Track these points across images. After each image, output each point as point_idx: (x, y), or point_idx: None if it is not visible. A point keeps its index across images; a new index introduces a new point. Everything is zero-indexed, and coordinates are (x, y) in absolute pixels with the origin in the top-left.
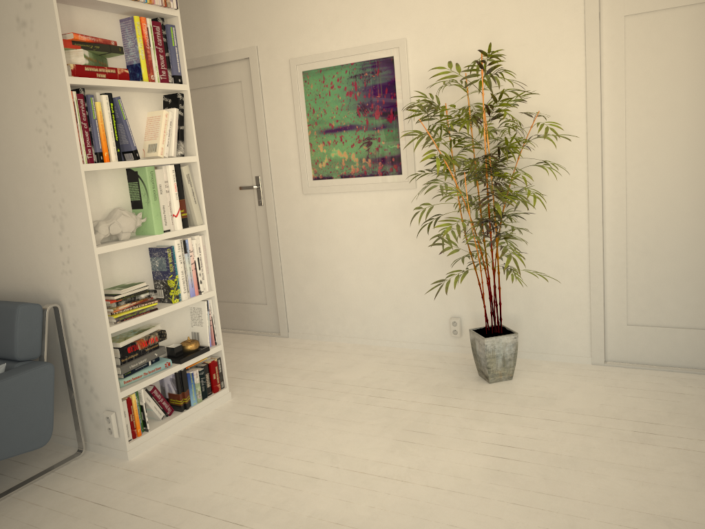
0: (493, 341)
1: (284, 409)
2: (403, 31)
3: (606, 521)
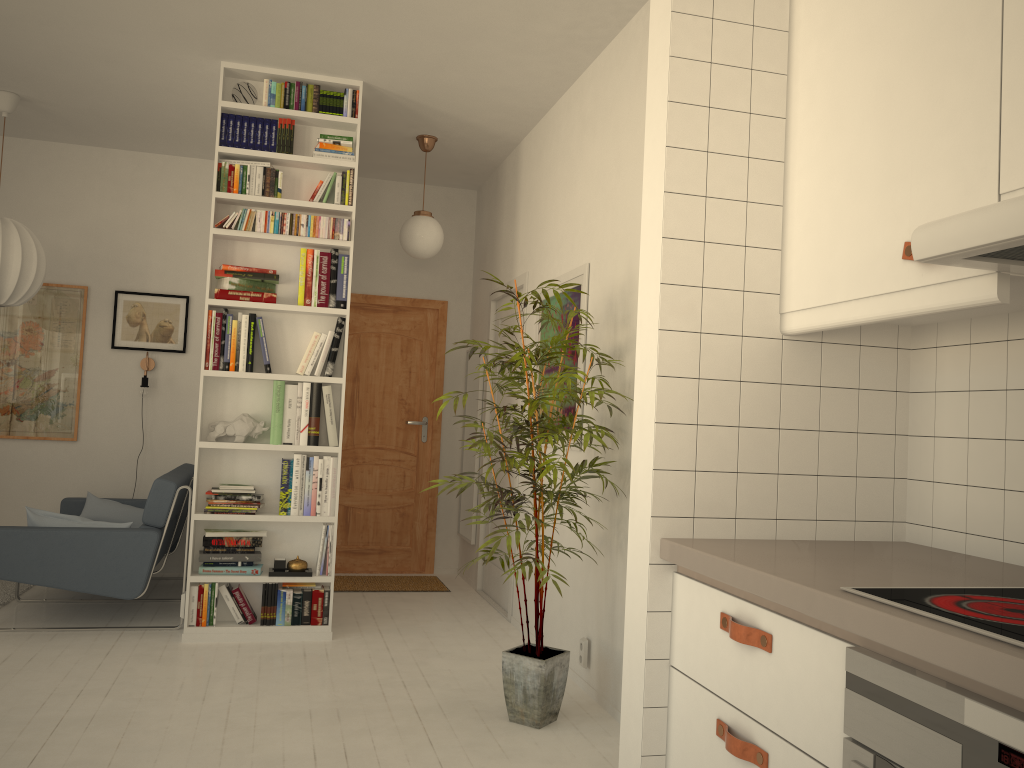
0: (512, 659)
1: (330, 660)
2: (589, 254)
3: None
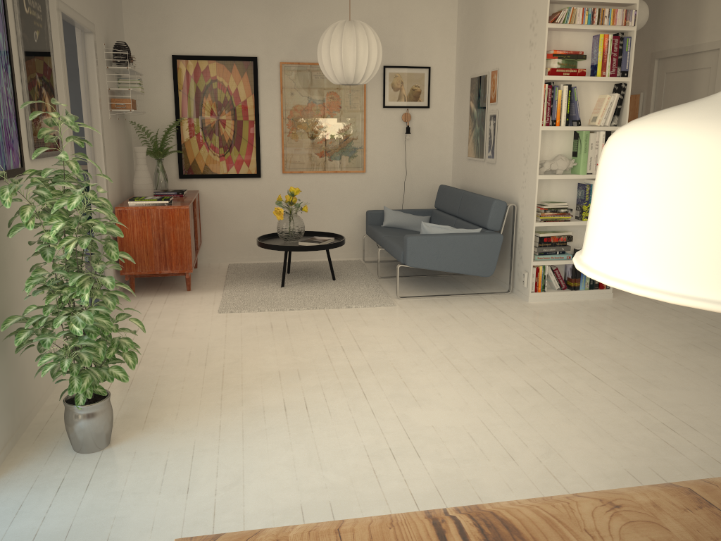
0: None
1: (638, 311)
2: None
3: None
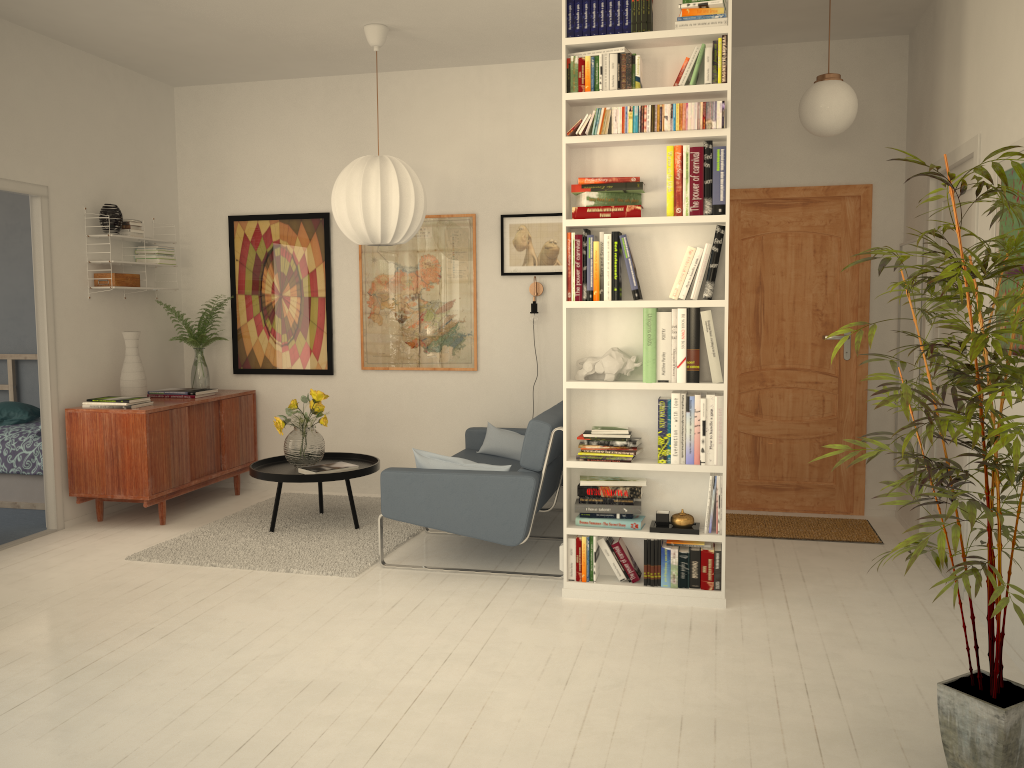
0: (952, 697)
1: (719, 640)
2: None
3: None
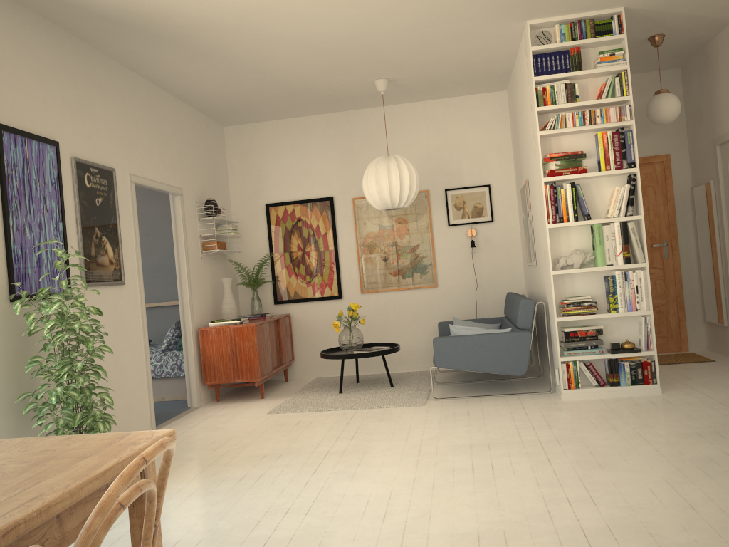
0: None
1: (675, 405)
2: None
3: (701, 490)
